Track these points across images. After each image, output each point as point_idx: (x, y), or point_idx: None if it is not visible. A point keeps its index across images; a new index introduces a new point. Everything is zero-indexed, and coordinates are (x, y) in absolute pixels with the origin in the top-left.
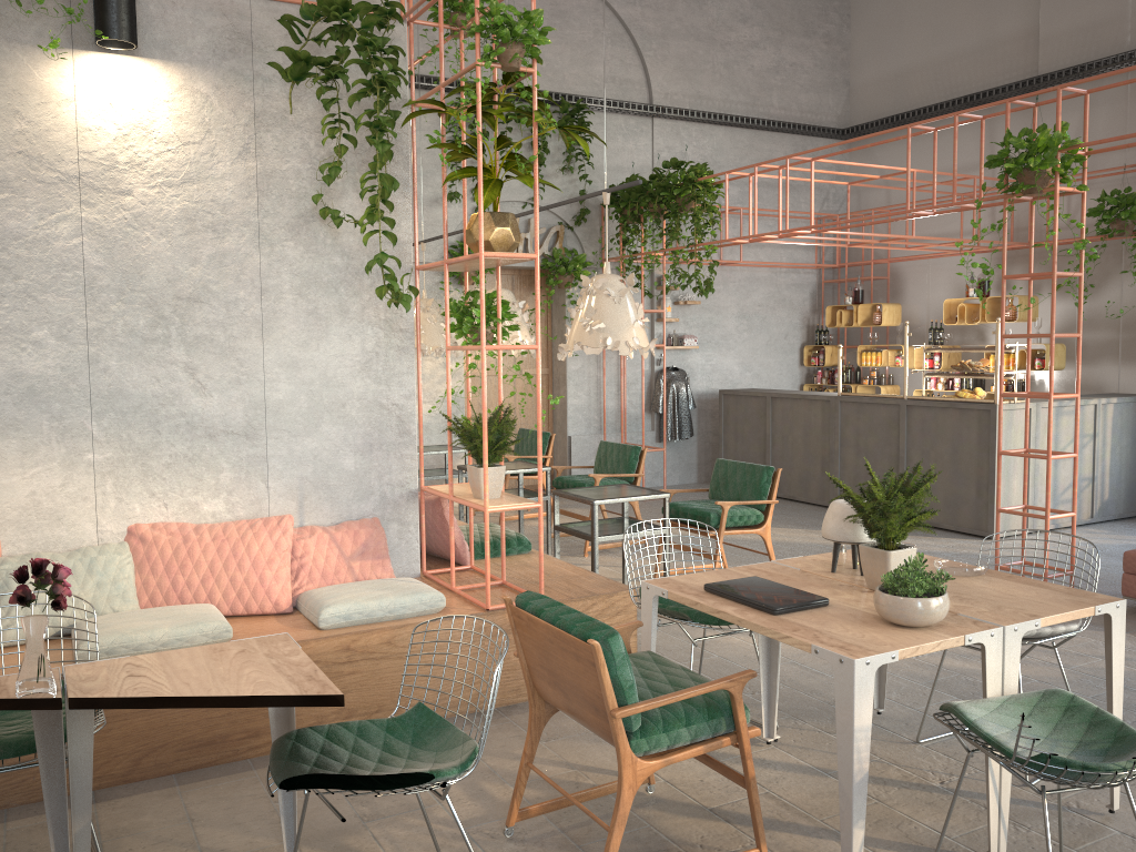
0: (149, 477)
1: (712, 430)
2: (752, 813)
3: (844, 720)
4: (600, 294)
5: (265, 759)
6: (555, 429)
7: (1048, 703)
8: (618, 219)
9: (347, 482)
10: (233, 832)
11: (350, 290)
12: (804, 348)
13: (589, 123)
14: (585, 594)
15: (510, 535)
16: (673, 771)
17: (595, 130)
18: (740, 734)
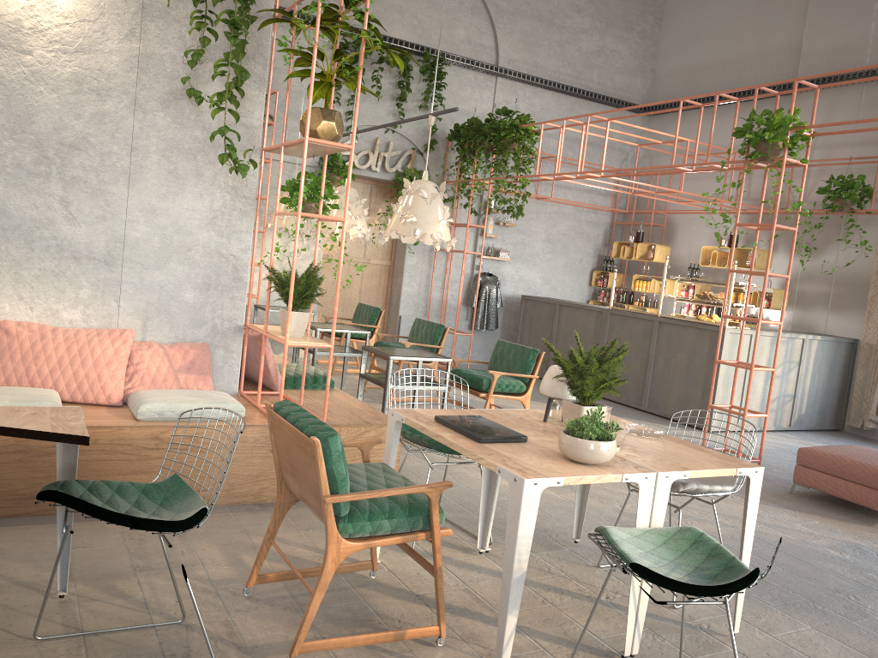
0: (20, 284)
1: (514, 326)
2: (436, 597)
3: (512, 527)
4: (416, 195)
5: (76, 516)
6: (390, 309)
7: (682, 536)
8: (459, 151)
9: (186, 311)
10: (26, 566)
11: (206, 158)
12: (594, 272)
13: (445, 73)
14: (361, 422)
15: (319, 374)
16: (398, 564)
17: (450, 80)
18: (433, 532)
